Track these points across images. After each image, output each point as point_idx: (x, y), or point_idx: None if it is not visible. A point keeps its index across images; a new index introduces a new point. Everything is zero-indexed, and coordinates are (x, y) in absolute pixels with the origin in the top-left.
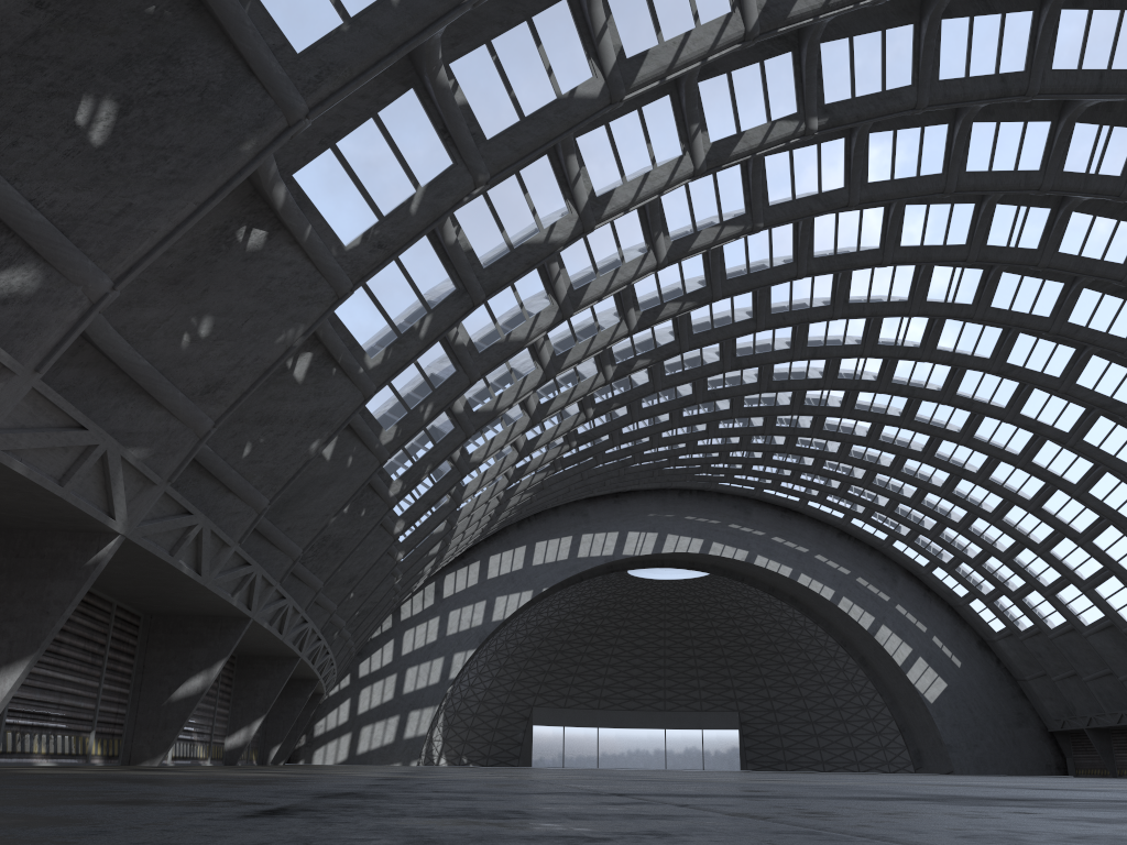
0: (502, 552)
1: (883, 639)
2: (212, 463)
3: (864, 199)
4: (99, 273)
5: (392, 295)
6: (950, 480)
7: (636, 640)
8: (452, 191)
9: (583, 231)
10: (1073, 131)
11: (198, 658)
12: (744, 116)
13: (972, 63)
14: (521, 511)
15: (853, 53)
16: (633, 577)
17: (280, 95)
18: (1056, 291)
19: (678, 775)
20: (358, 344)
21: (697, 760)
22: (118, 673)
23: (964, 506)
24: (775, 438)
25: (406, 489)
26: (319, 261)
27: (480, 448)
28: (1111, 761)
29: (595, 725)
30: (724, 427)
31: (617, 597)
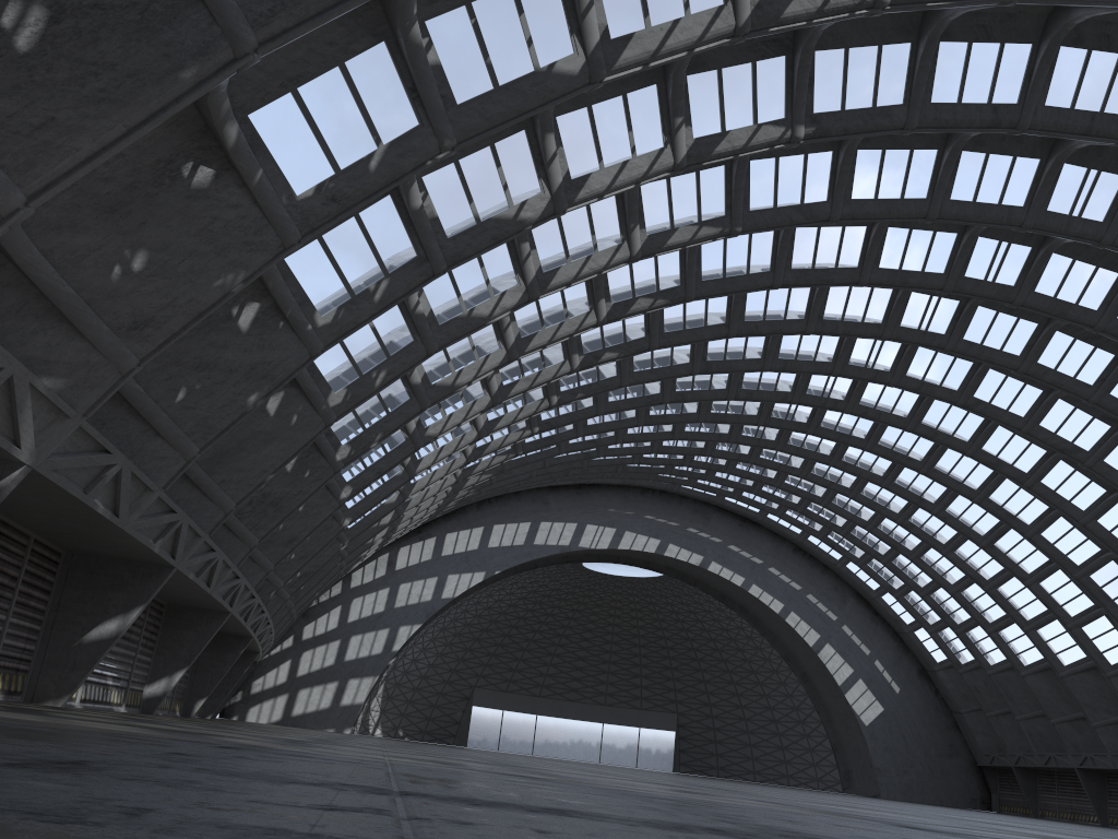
0: (459, 531)
1: (826, 658)
2: (143, 404)
3: (846, 215)
4: (11, 186)
5: (349, 254)
6: (908, 507)
7: (584, 633)
8: (416, 153)
9: (554, 213)
10: (1061, 171)
11: (116, 602)
12: (730, 115)
13: (966, 89)
14: (480, 491)
15: (847, 65)
16: (587, 569)
17: (228, 24)
18: (1029, 330)
19: (585, 771)
20: (309, 300)
21: (631, 757)
22: (29, 609)
23: (919, 535)
24: (740, 447)
25: (354, 454)
26: (268, 207)
27: (437, 422)
28: (1034, 801)
29: (535, 712)
30: (690, 430)
31: (570, 588)
